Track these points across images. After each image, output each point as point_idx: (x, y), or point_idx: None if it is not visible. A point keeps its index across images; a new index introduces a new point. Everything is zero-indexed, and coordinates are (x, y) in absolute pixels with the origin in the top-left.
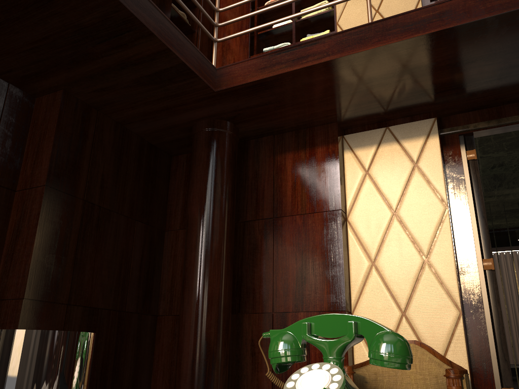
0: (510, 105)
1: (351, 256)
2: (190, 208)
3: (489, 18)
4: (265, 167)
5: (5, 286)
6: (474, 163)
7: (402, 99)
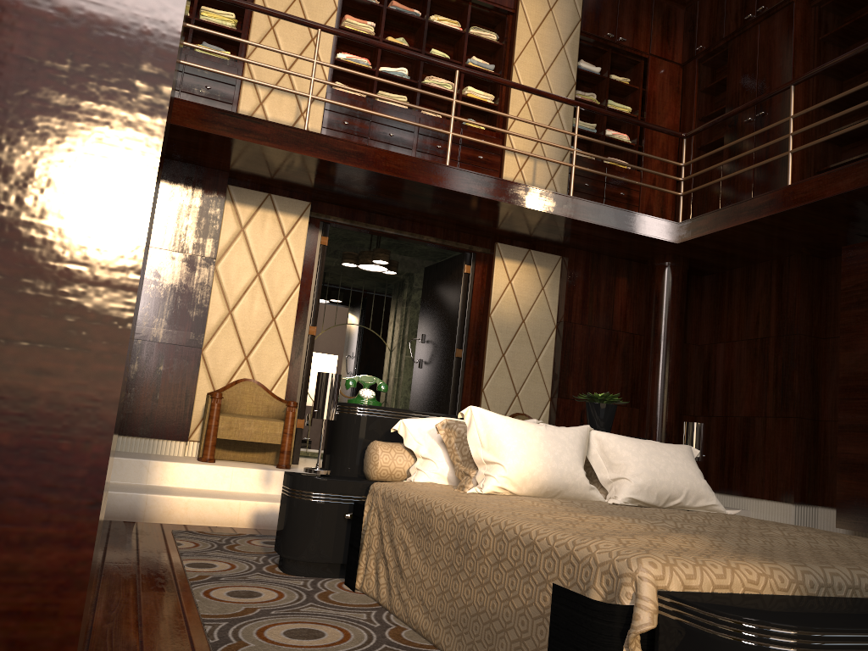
0: (362, 212)
1: (212, 302)
2: None
3: (385, 175)
4: None
5: None
6: (324, 248)
7: (295, 181)
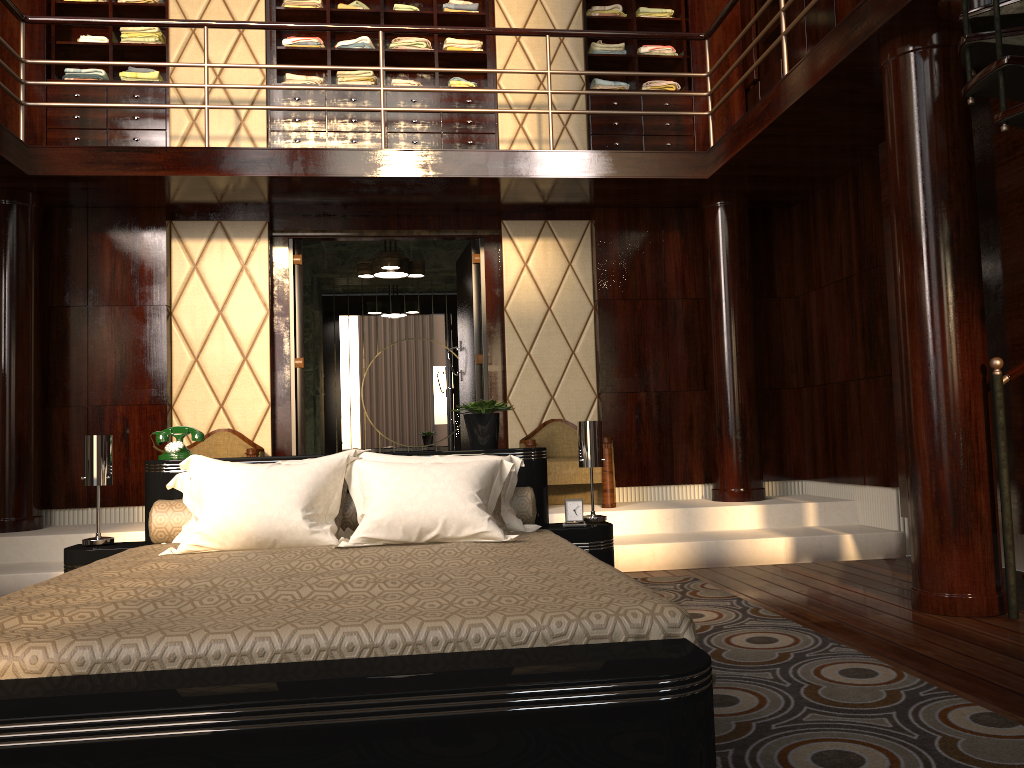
0: (335, 218)
1: (175, 351)
2: None
3: (306, 177)
4: (77, 246)
5: None
6: (299, 268)
7: (235, 202)
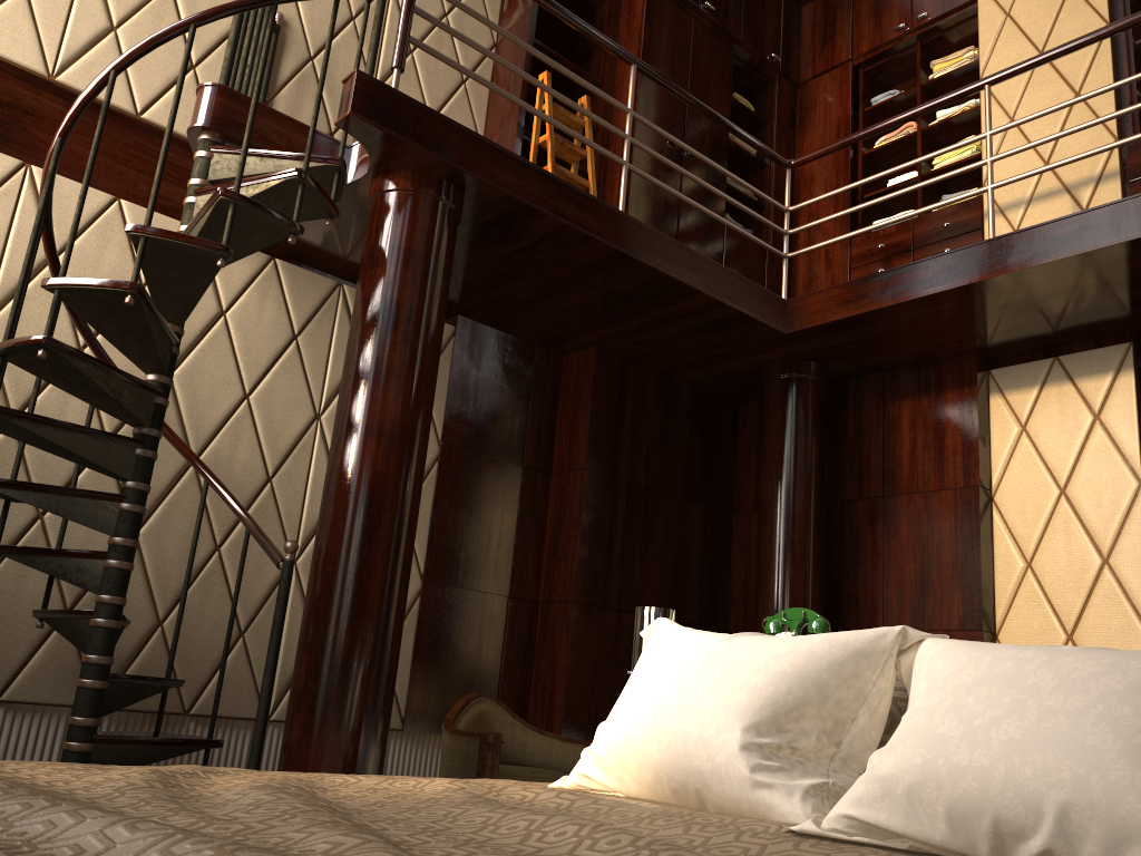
0: None
1: (997, 553)
2: (762, 487)
3: None
4: (871, 422)
5: (551, 586)
6: None
7: (1066, 321)
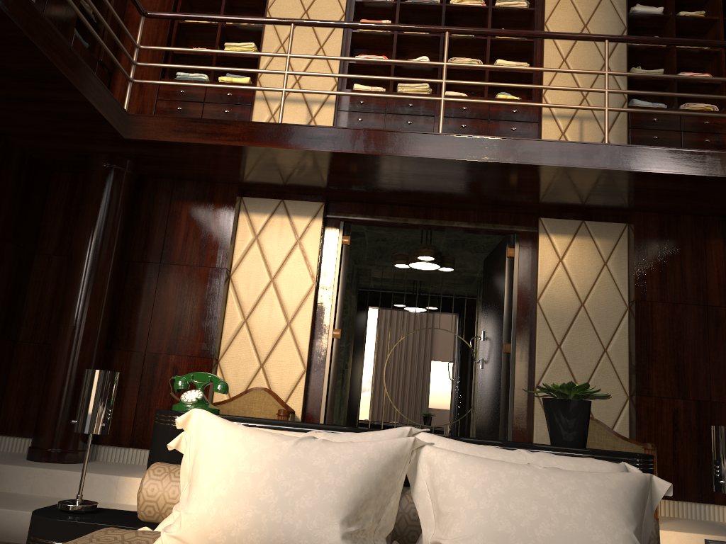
0: (383, 206)
1: (228, 311)
2: (77, 243)
3: (365, 154)
4: (160, 211)
5: None
6: (346, 248)
7: (298, 182)
